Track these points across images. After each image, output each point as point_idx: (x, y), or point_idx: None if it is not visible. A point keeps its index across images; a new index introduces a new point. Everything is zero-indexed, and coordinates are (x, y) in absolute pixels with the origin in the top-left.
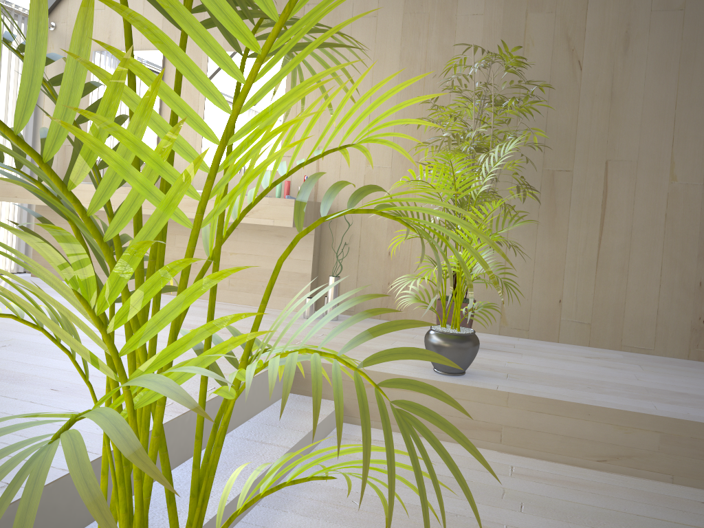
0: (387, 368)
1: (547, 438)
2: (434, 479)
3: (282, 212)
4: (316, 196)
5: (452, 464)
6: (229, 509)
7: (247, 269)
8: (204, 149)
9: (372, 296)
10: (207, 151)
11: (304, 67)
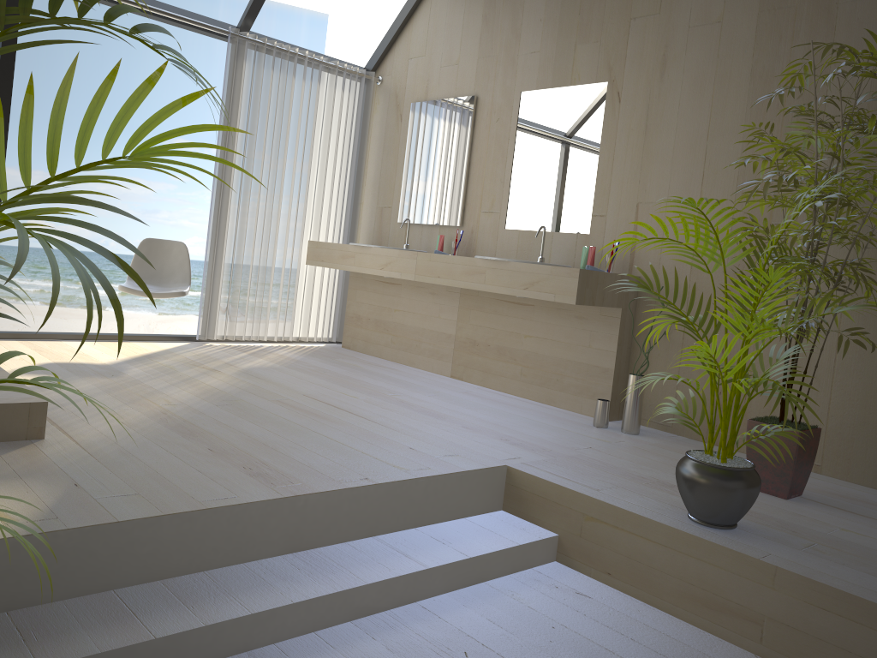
0: (620, 500)
1: (834, 654)
2: None
3: (565, 285)
4: (631, 267)
5: None
6: (291, 612)
7: (541, 357)
8: (510, 209)
9: None
10: (513, 211)
11: (625, 100)
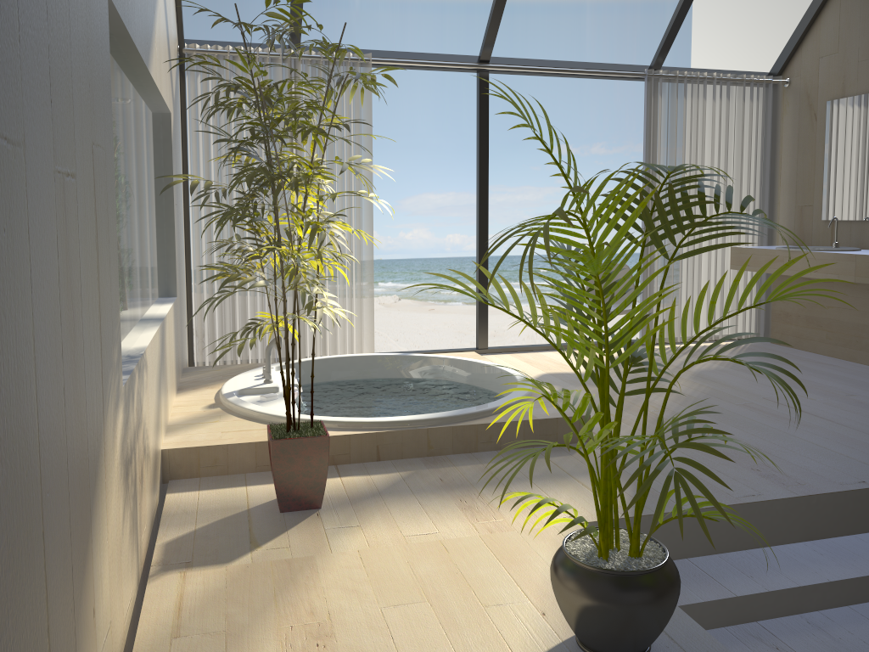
0: None
1: None
2: (678, 507)
3: None
4: None
5: (695, 505)
6: (829, 588)
7: None
8: None
9: (706, 412)
10: None
11: None
